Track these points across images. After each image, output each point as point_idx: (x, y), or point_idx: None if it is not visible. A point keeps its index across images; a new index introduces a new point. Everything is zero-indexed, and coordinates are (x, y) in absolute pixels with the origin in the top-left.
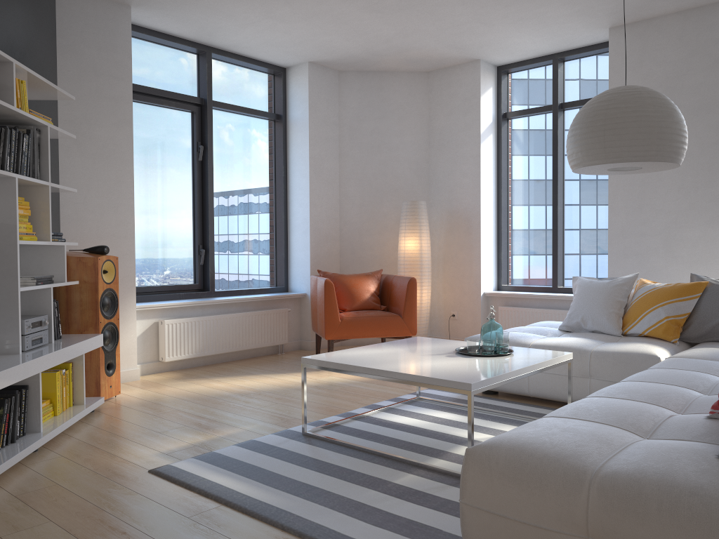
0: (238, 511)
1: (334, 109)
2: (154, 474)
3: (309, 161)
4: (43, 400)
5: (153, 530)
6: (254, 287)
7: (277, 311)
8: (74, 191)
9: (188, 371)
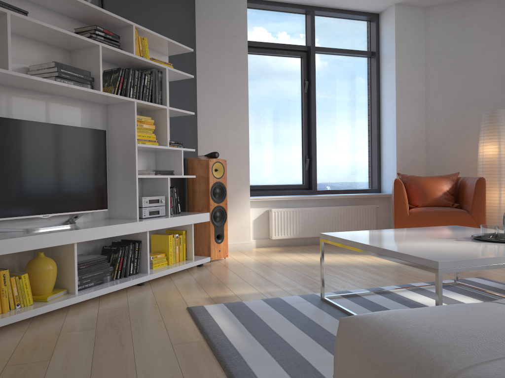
0: (209, 348)
1: (420, 40)
2: (188, 311)
3: (396, 85)
4: (161, 253)
5: (140, 349)
6: (352, 188)
7: (366, 206)
8: (191, 113)
9: (289, 247)
